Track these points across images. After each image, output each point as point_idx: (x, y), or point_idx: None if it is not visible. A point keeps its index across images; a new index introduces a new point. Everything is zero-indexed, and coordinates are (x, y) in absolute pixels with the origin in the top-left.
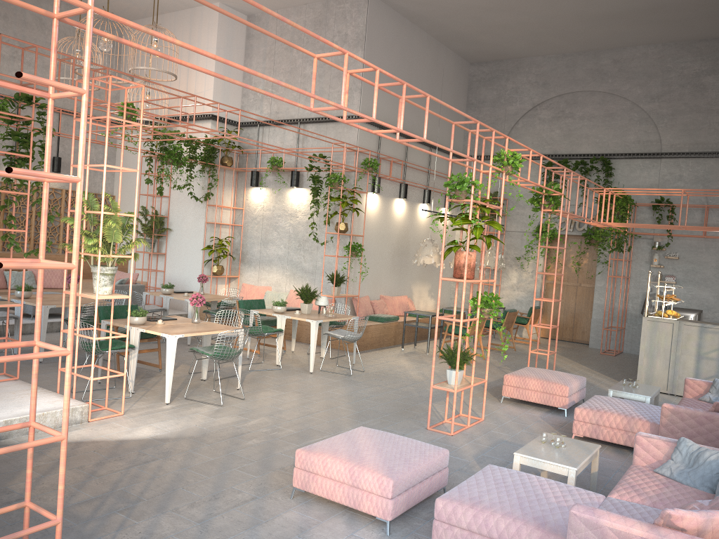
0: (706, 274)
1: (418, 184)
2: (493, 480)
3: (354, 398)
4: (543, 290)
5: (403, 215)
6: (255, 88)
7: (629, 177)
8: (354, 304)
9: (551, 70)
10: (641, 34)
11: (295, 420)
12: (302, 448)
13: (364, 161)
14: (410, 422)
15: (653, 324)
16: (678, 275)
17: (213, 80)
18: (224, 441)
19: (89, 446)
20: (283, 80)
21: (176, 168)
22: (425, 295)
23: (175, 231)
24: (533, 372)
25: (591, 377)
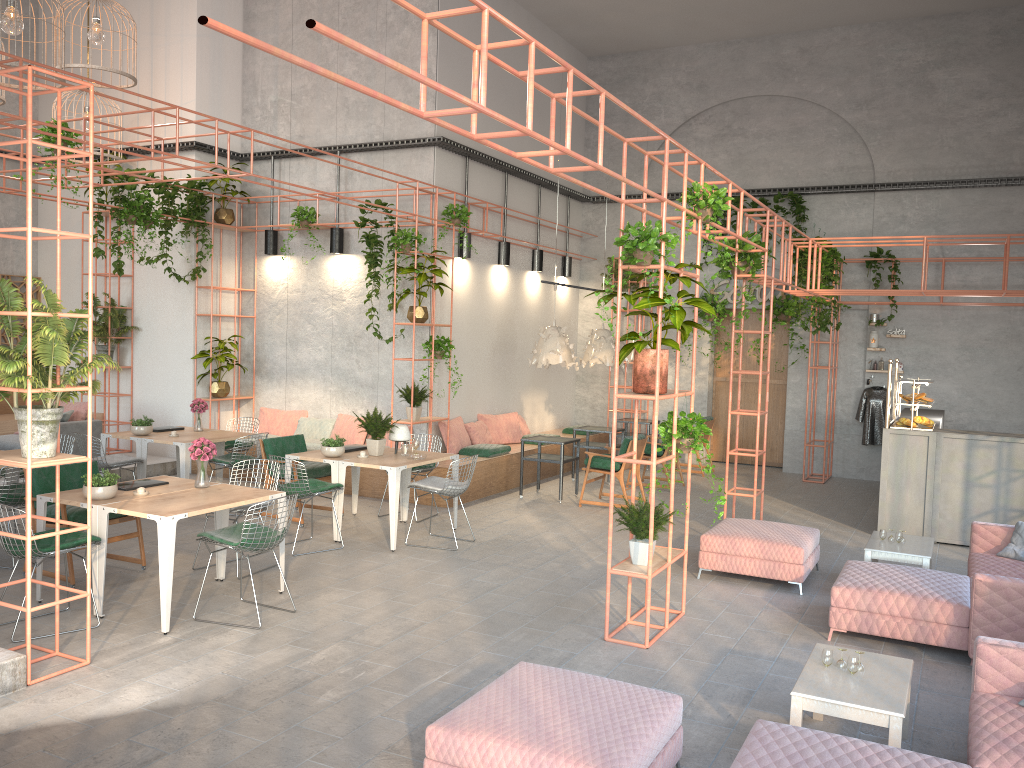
0: (945, 358)
1: (525, 242)
2: (786, 757)
3: (472, 591)
4: (712, 392)
5: (505, 291)
6: (329, 72)
7: (830, 222)
8: (441, 431)
9: (710, 65)
10: (841, 9)
11: (388, 644)
12: (437, 724)
13: (445, 208)
14: (574, 628)
15: (898, 439)
16: (906, 361)
17: (194, 87)
18: (278, 702)
19: (34, 740)
20: (308, 85)
21: (144, 230)
22: (540, 409)
23: (145, 331)
24: (743, 527)
25: (808, 522)
